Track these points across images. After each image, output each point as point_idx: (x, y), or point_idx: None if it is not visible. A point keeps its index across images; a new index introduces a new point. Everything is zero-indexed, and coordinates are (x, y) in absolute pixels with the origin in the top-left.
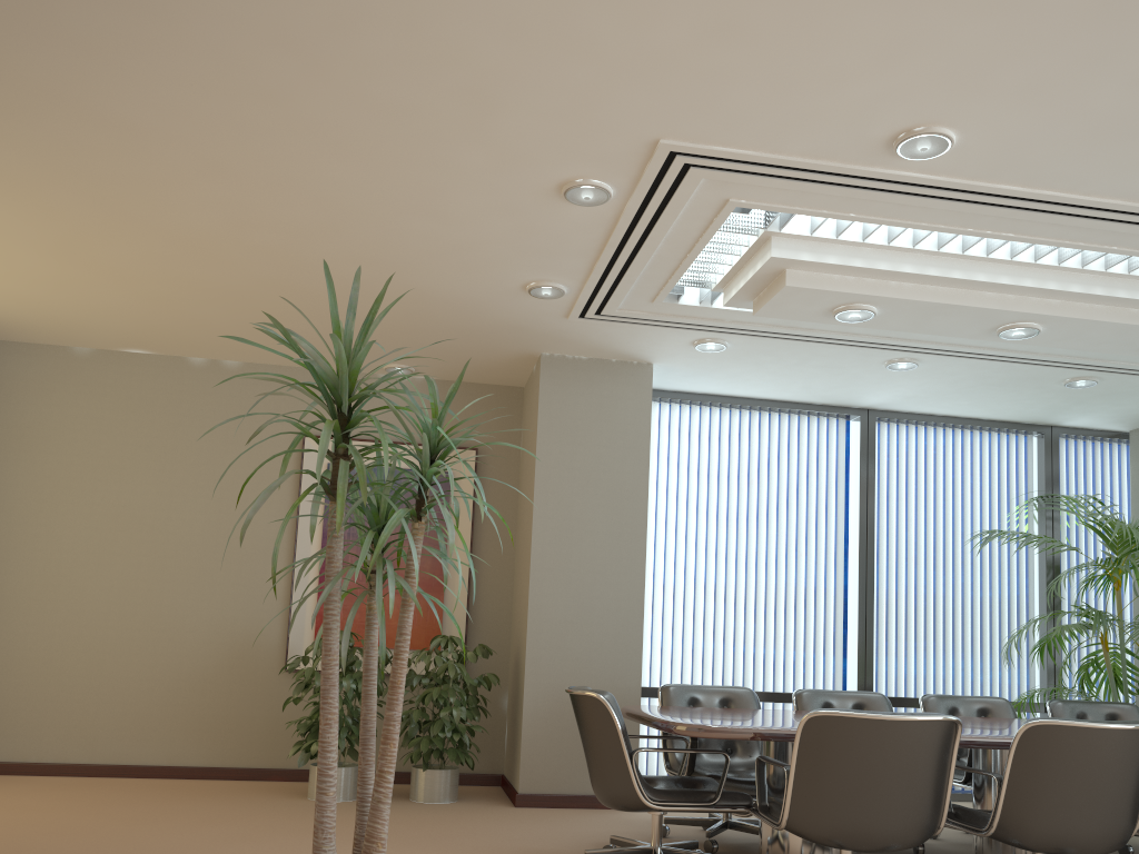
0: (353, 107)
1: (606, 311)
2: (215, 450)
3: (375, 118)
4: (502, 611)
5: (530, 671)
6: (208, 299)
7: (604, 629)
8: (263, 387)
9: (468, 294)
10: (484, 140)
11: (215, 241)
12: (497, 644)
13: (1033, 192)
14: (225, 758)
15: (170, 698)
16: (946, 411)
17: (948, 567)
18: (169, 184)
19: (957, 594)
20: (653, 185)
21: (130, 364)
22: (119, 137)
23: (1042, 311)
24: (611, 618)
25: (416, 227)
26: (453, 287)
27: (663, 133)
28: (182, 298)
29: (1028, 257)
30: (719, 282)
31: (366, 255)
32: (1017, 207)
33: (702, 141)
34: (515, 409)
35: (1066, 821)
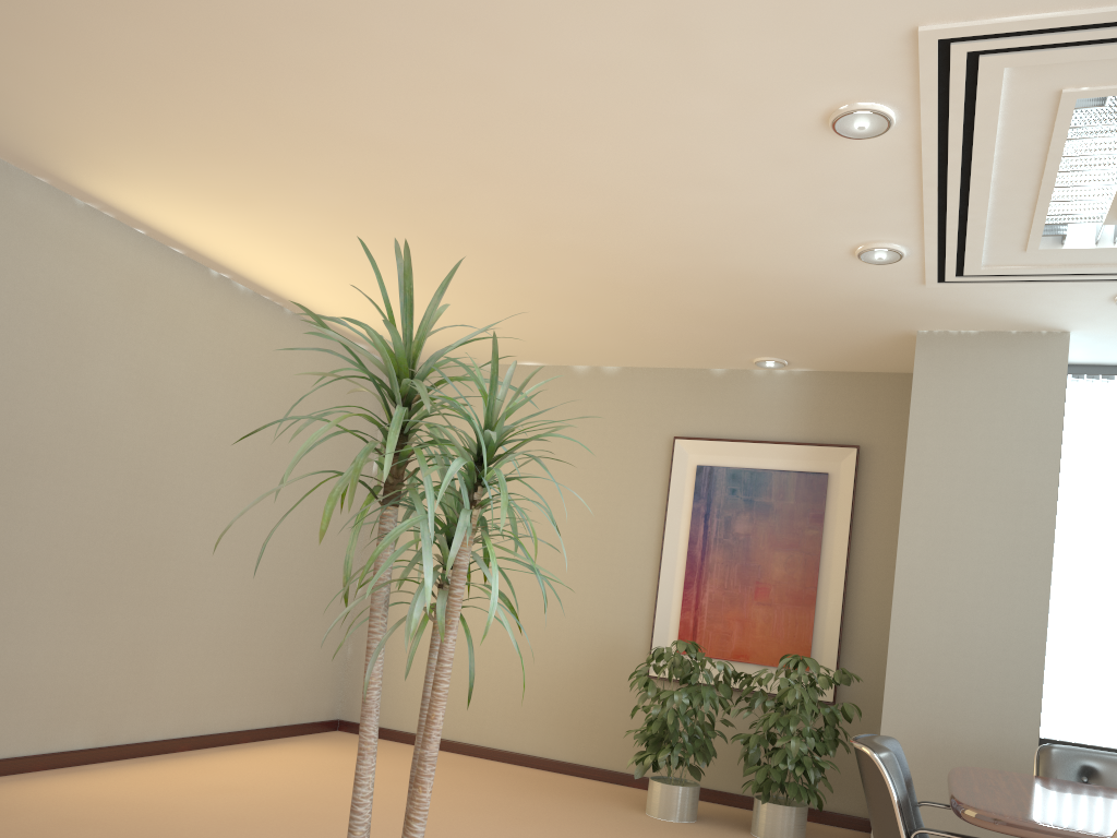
0: (556, 76)
1: (969, 271)
2: (592, 455)
3: (584, 83)
4: (883, 631)
5: (888, 705)
6: (555, 307)
7: (988, 665)
8: (638, 390)
9: (795, 269)
10: (707, 81)
11: (525, 247)
12: (876, 669)
13: None
14: (590, 758)
15: (545, 693)
16: None
17: None
18: (455, 195)
19: None
20: (941, 92)
21: (524, 376)
22: (390, 157)
23: None
24: (998, 652)
25: (696, 200)
26: (773, 264)
27: (918, 18)
28: (534, 308)
29: None
30: (1108, 212)
31: (665, 240)
32: None
33: (978, 15)
34: (907, 399)
35: None
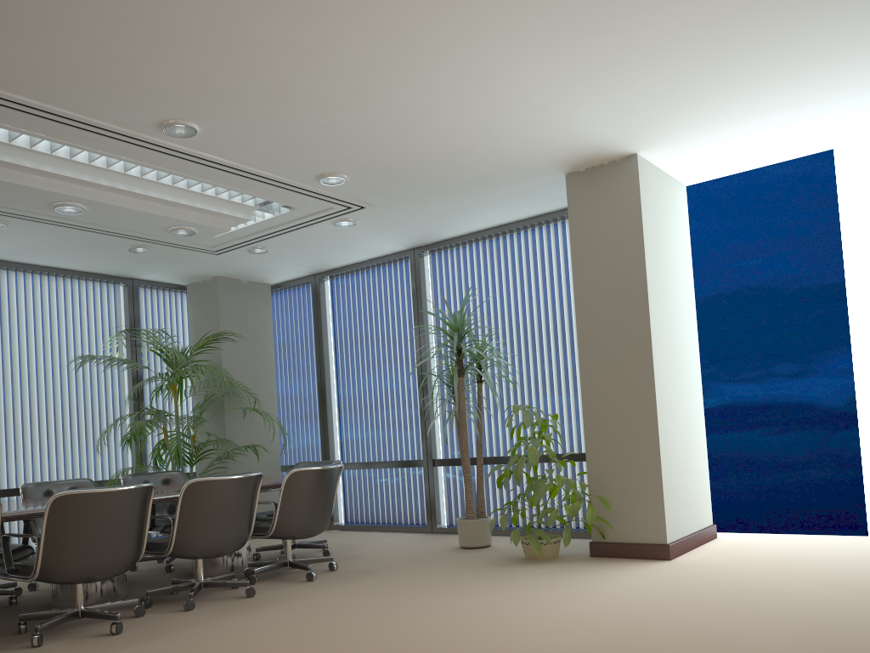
0: None
1: None
2: None
3: None
4: None
5: None
6: None
7: None
8: None
9: None
10: None
11: None
12: None
13: (47, 107)
14: None
15: None
16: (47, 263)
17: (57, 384)
18: None
19: (65, 404)
20: None
21: None
22: None
23: (83, 196)
24: None
25: None
26: None
27: None
28: None
29: (65, 154)
30: None
31: None
32: (39, 115)
33: None
34: None
35: (88, 558)
